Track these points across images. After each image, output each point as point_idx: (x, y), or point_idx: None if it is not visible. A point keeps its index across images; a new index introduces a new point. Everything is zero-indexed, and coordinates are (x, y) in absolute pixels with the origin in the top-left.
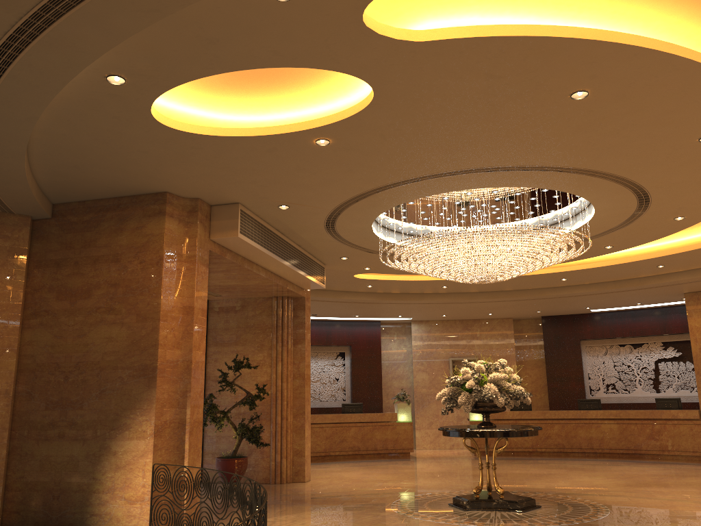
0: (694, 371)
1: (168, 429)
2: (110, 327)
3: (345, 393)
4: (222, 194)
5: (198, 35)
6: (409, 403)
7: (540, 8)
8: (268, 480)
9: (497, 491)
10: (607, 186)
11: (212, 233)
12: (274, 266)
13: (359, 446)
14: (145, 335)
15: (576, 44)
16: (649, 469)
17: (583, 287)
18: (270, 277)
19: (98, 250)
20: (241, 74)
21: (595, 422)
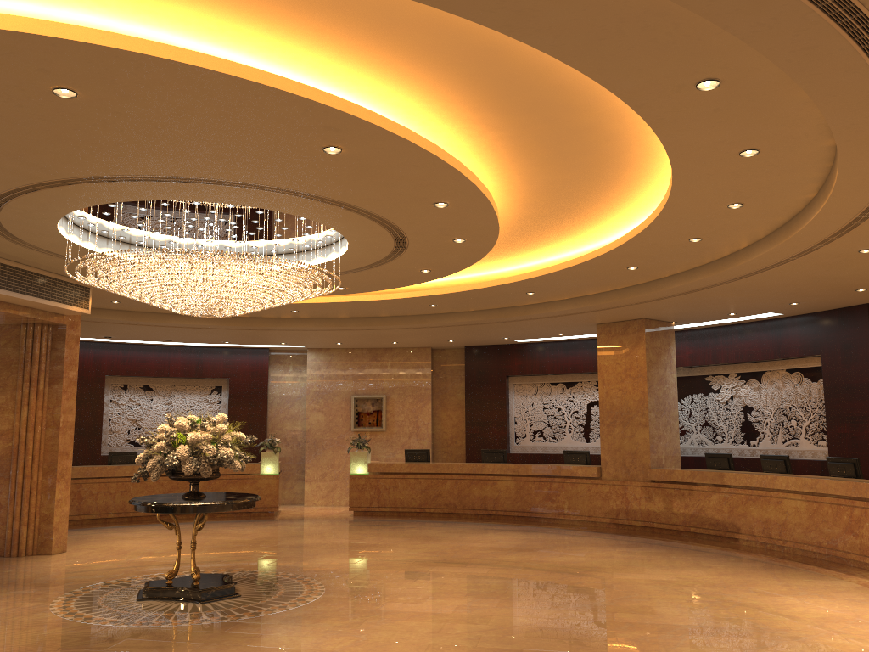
0: None
1: None
2: None
3: None
4: None
5: None
6: (277, 451)
7: None
8: (3, 552)
9: (192, 576)
10: (301, 202)
11: None
12: None
13: None
14: None
15: None
16: (505, 539)
17: (467, 315)
18: None
19: None
20: None
21: (491, 478)
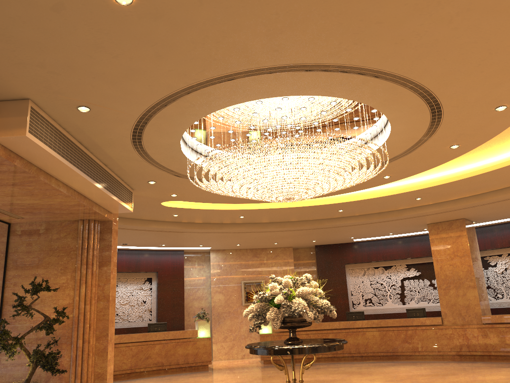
0: (429, 287)
1: None
2: None
3: (151, 314)
4: (6, 83)
5: None
6: (208, 320)
7: None
8: None
9: None
10: (411, 102)
11: None
12: (77, 181)
13: (162, 362)
14: None
15: None
16: (412, 369)
17: (354, 218)
18: (73, 194)
19: None
20: None
21: (361, 330)
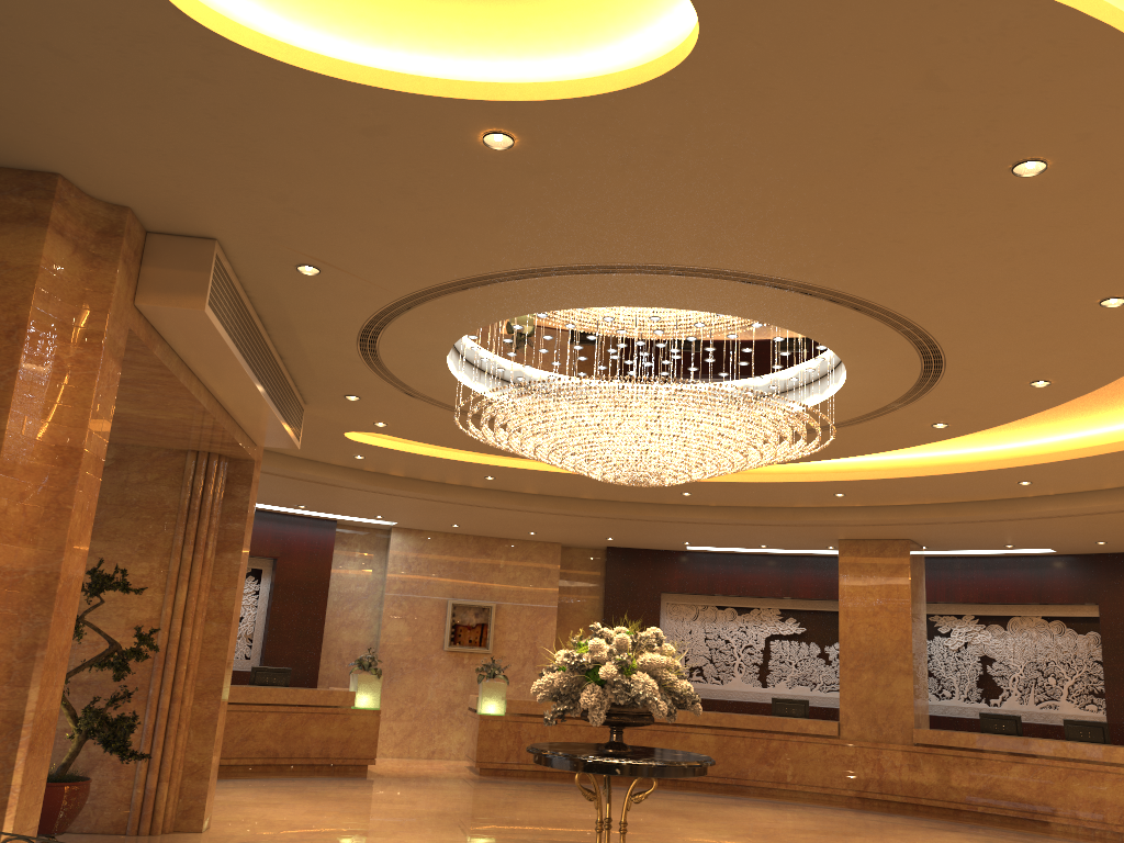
0: (818, 658)
1: None
2: None
3: (250, 645)
4: (192, 210)
5: None
6: (380, 675)
7: None
8: (124, 827)
9: None
10: (897, 352)
11: (142, 292)
12: (234, 389)
13: (276, 750)
14: None
15: None
16: (779, 817)
17: (706, 510)
18: (214, 410)
19: None
20: None
21: (681, 729)
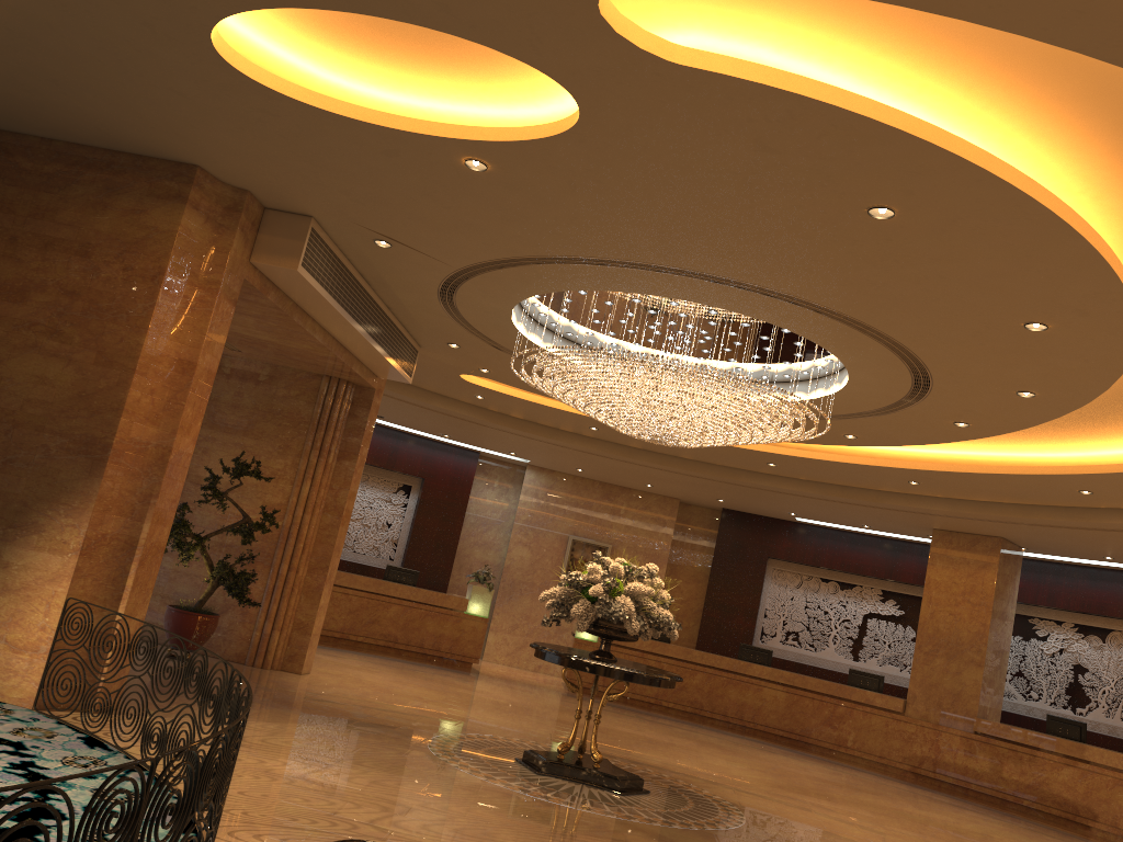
0: (914, 642)
1: (105, 548)
2: (47, 361)
3: (396, 549)
4: (290, 195)
5: None
6: (492, 589)
7: (865, 67)
8: (243, 658)
9: (592, 756)
10: (877, 352)
11: (256, 253)
12: (341, 330)
13: (396, 636)
14: (104, 389)
15: (901, 140)
16: (813, 768)
17: (796, 483)
18: (330, 344)
19: (56, 228)
20: (376, 19)
21: (756, 682)
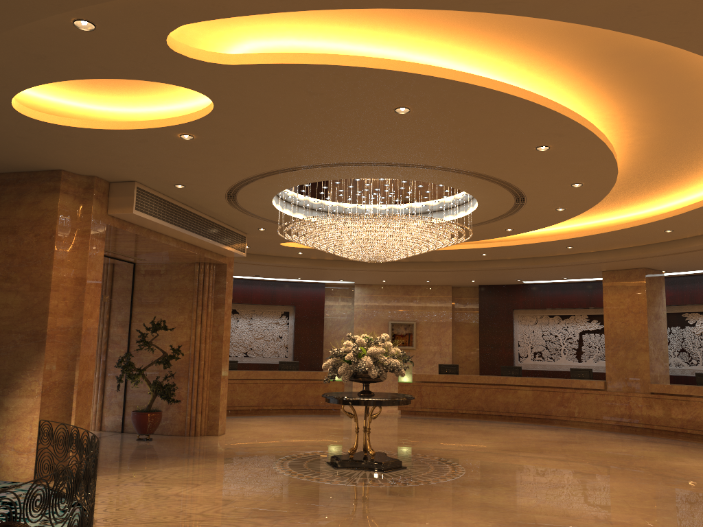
0: None
1: (56, 389)
2: (6, 294)
3: (288, 350)
4: (116, 173)
5: (26, 52)
6: None
7: (348, 36)
8: (183, 432)
9: (369, 452)
10: (475, 181)
11: (110, 208)
12: (184, 237)
13: (291, 402)
14: (37, 303)
15: (375, 72)
16: (544, 434)
17: (505, 262)
18: (183, 246)
19: None
20: None
21: (512, 388)
